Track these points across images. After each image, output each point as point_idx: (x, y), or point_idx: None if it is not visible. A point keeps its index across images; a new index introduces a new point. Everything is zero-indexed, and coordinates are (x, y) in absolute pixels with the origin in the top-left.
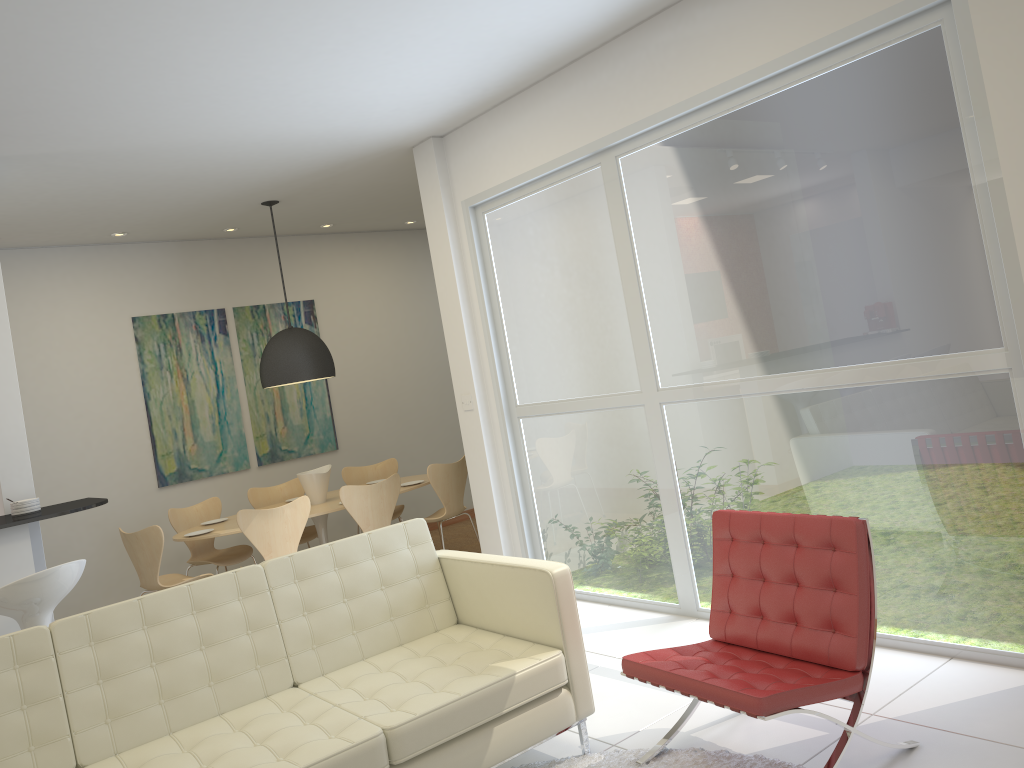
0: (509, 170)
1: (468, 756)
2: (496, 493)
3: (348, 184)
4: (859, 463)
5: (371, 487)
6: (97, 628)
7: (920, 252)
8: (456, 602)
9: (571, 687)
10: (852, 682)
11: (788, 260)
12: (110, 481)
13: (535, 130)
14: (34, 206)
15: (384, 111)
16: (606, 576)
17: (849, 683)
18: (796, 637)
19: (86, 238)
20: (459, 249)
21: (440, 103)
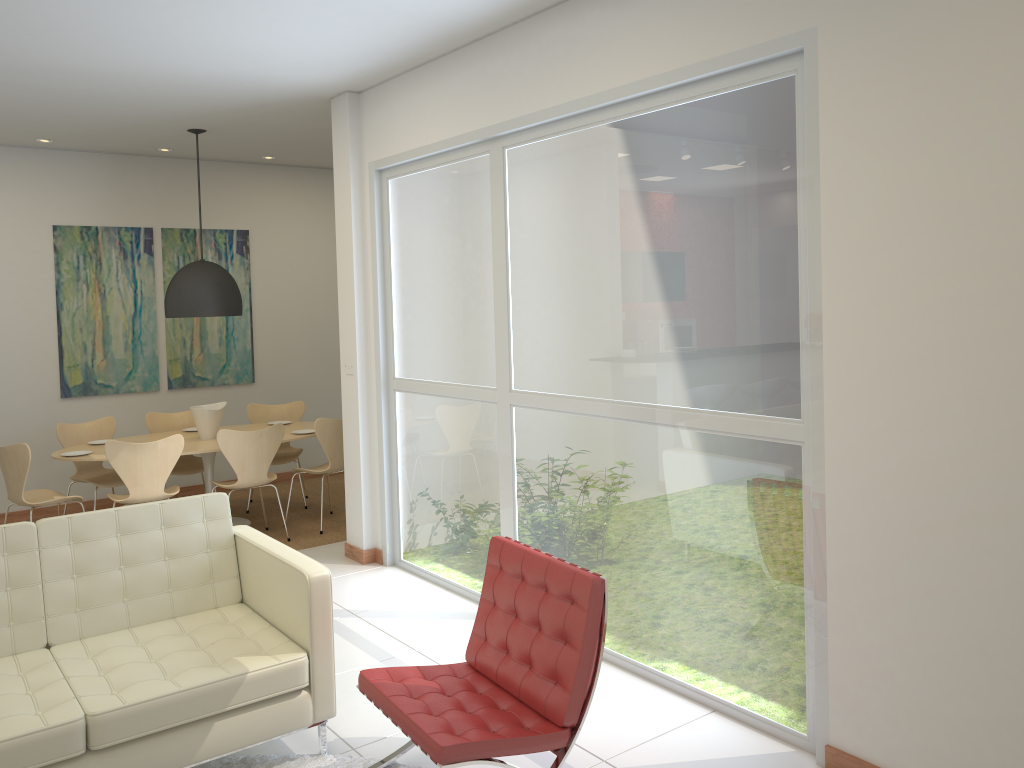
0: (411, 140)
1: (179, 748)
2: (364, 460)
3: (275, 123)
4: (666, 504)
5: (250, 434)
6: None
7: (745, 306)
8: (243, 581)
9: (312, 690)
10: (555, 738)
11: (634, 287)
12: (11, 386)
13: (437, 104)
14: None
15: (285, 62)
16: (448, 561)
17: (552, 739)
18: (525, 680)
19: (10, 140)
20: (361, 211)
21: (344, 62)
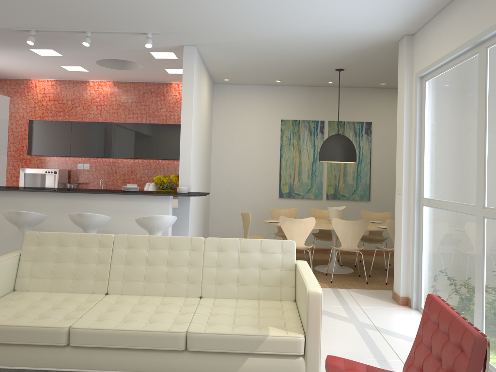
0: (435, 55)
1: (228, 364)
2: (403, 244)
3: (376, 61)
4: None
5: (348, 222)
6: (130, 242)
7: None
8: (296, 290)
9: (305, 358)
10: None
11: None
12: (259, 190)
13: (449, 30)
14: (231, 66)
15: (363, 20)
16: None
17: None
18: None
19: (265, 82)
20: (410, 101)
21: (395, 14)
